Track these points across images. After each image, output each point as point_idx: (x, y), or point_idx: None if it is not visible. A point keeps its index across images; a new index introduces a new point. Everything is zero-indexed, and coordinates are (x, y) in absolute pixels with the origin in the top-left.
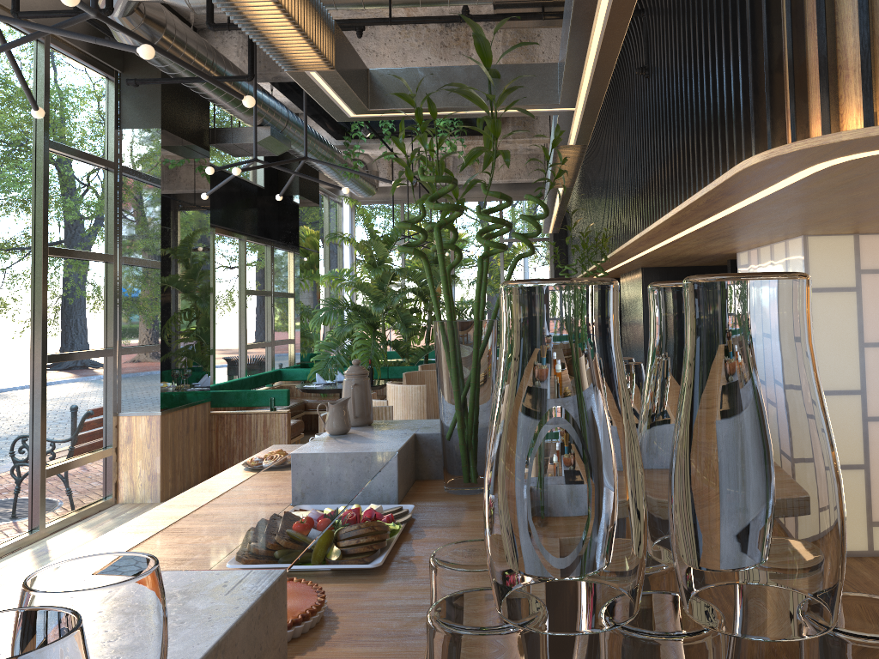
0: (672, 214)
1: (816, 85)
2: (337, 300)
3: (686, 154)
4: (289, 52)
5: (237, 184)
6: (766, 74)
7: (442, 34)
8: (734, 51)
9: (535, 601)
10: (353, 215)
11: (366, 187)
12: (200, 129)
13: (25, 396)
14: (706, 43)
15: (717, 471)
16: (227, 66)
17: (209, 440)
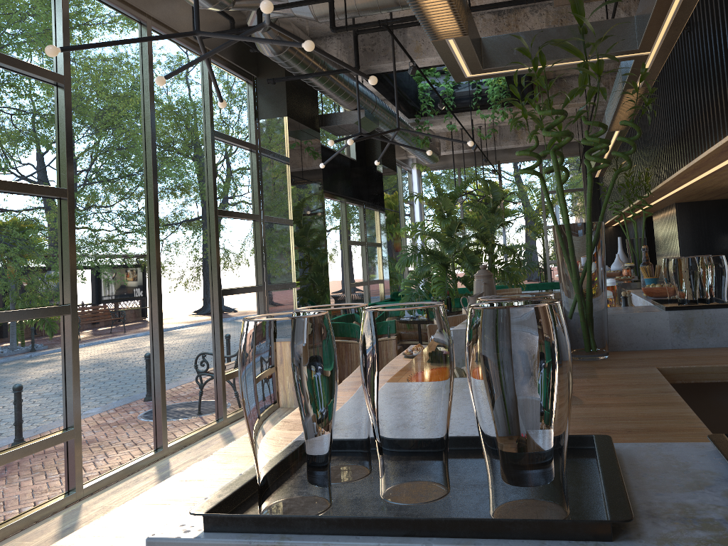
0: (726, 140)
1: None
2: (416, 247)
3: None
4: (438, 24)
5: (337, 158)
6: None
7: (495, 22)
8: None
9: None
10: (420, 180)
11: (432, 155)
12: (312, 115)
13: (208, 320)
14: None
15: None
16: (333, 64)
17: None
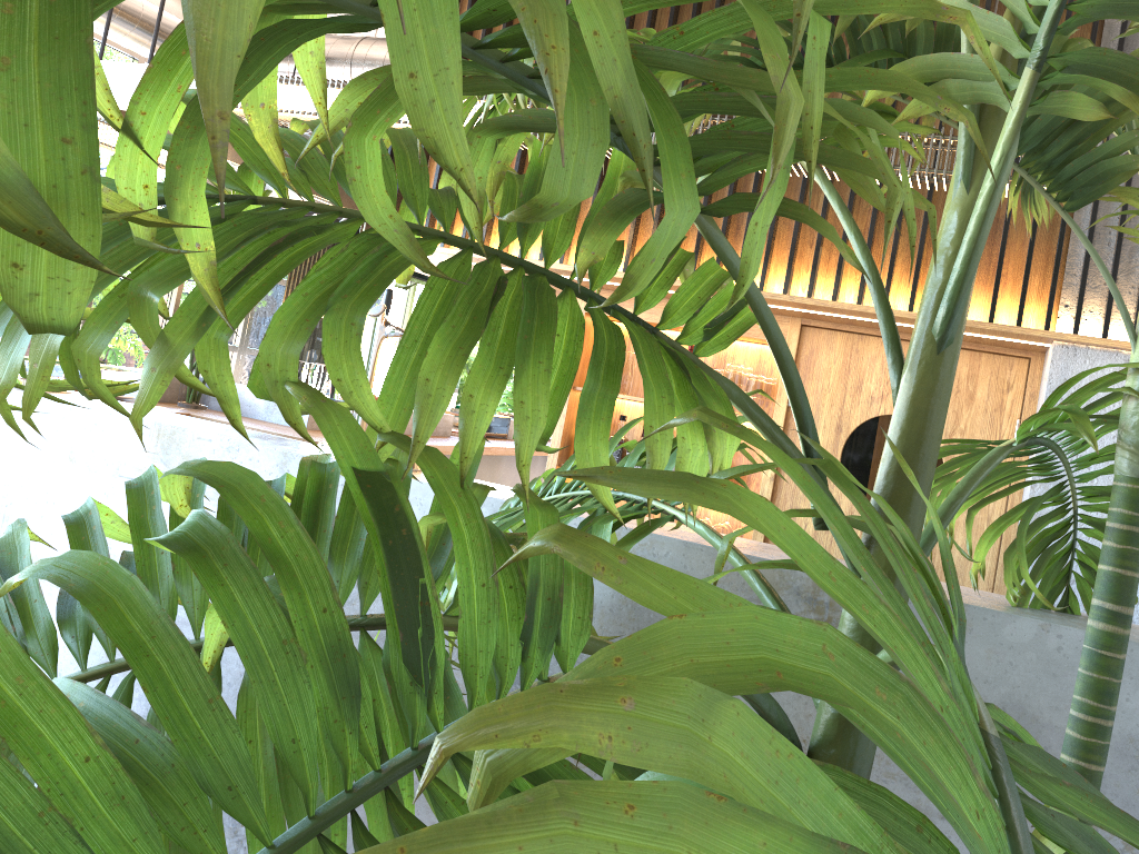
0: None
1: None
2: None
3: None
4: None
5: None
6: None
7: None
8: None
9: None
10: None
11: None
12: None
13: None
14: None
15: None
16: None
17: None
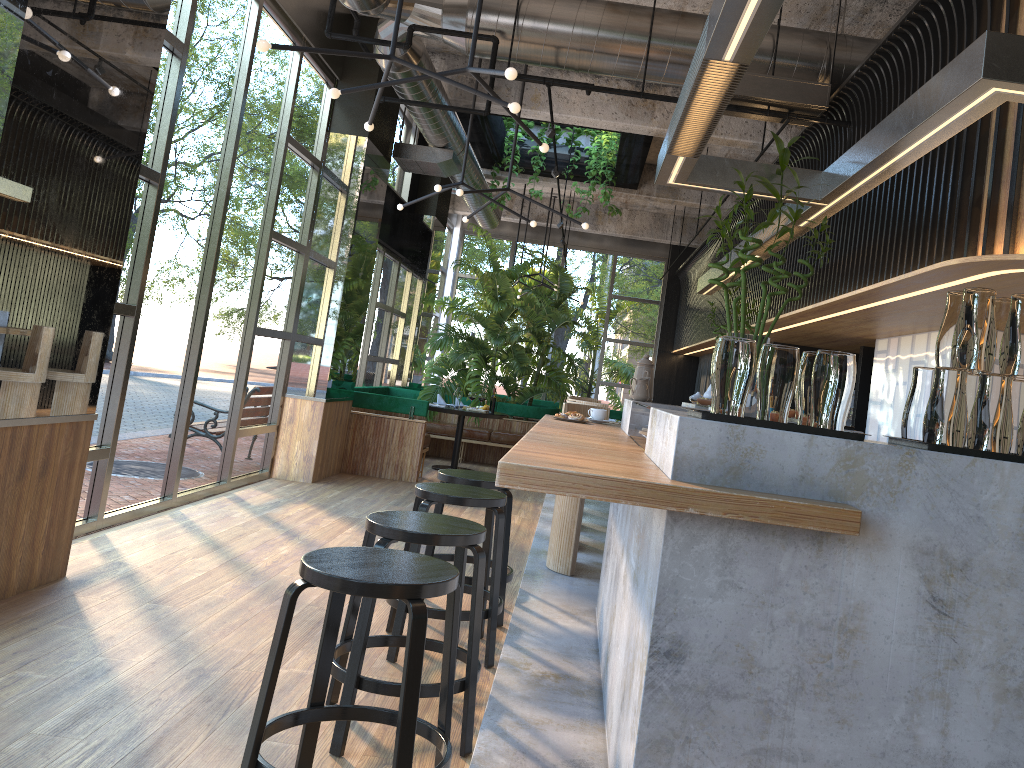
0: (861, 291)
1: (1002, 221)
2: (453, 328)
3: (882, 248)
4: (684, 146)
5: (390, 196)
6: (970, 207)
7: None
8: (944, 185)
9: (971, 361)
10: (461, 244)
11: (494, 219)
12: (388, 141)
13: (236, 360)
14: (917, 171)
15: (1018, 337)
16: (443, 93)
17: (346, 437)
